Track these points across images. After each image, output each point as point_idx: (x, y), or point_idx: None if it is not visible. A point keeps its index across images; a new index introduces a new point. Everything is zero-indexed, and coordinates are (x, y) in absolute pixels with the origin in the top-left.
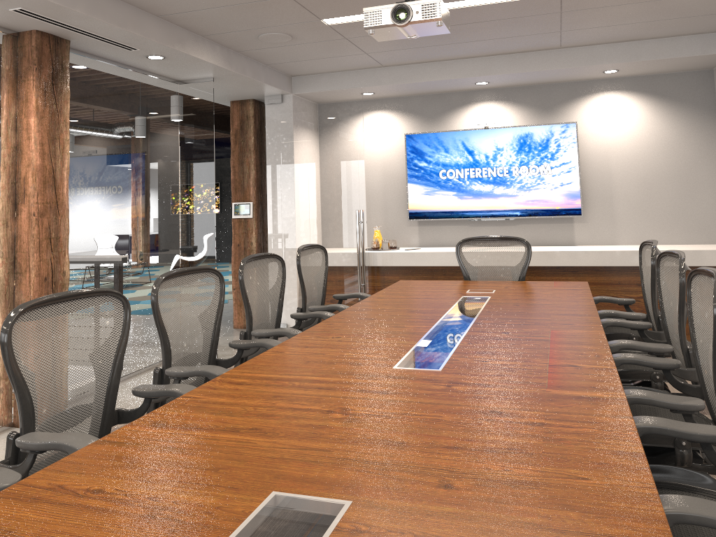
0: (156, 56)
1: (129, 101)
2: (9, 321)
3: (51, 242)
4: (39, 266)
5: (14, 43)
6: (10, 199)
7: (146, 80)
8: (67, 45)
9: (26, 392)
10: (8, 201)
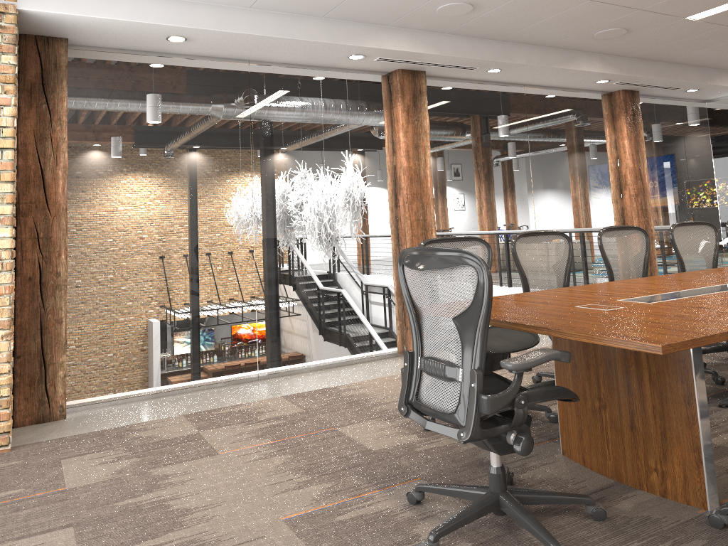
0: (692, 89)
1: (674, 121)
2: (671, 229)
3: (642, 212)
4: (638, 225)
5: (609, 99)
6: (617, 187)
7: (683, 105)
8: (637, 94)
9: (681, 259)
10: (617, 188)
